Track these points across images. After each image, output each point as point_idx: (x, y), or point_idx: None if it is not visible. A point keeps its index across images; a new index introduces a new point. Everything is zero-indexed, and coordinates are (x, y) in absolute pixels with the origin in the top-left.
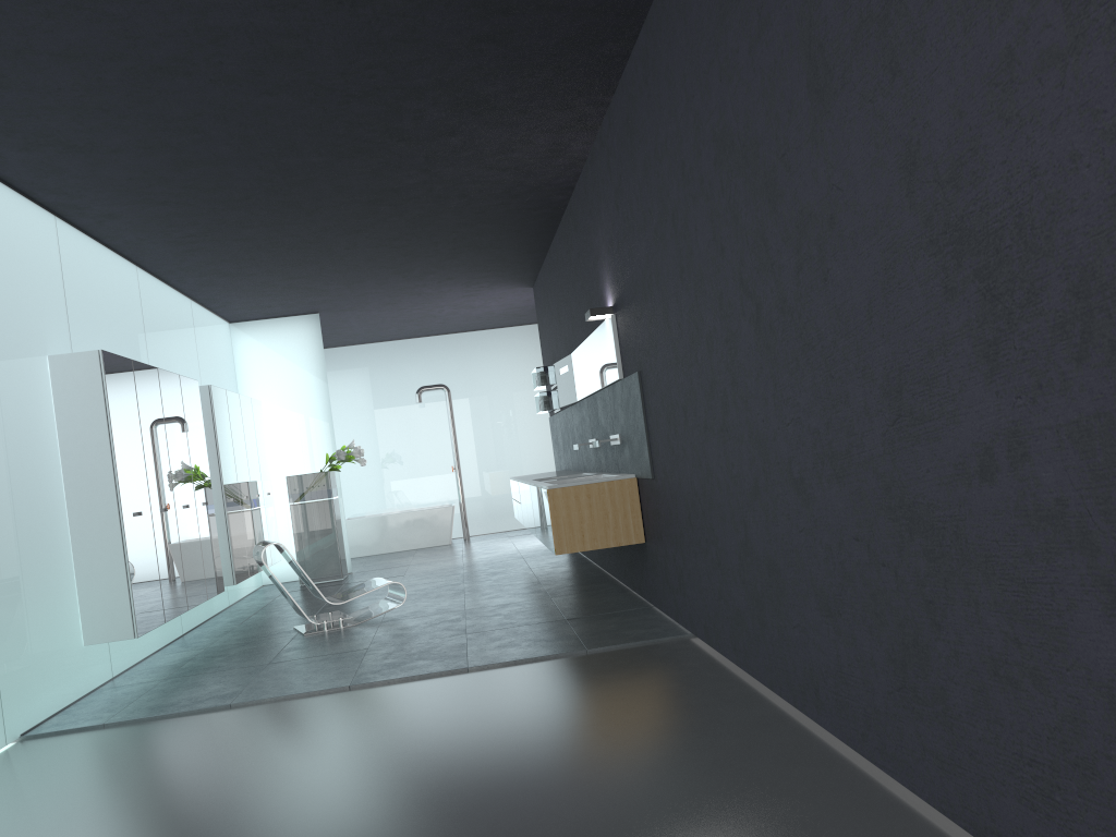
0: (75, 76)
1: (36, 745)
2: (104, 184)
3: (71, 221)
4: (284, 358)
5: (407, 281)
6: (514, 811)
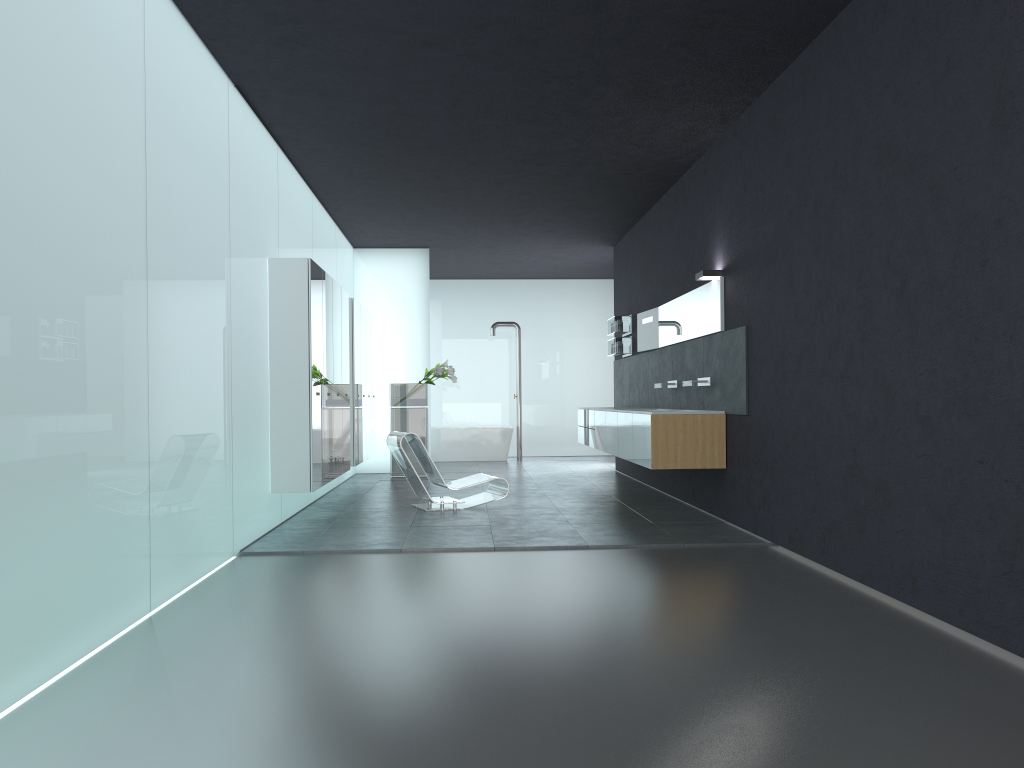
0: (361, 42)
1: (257, 559)
2: (329, 125)
3: (285, 151)
4: (396, 283)
5: (514, 229)
6: (689, 632)
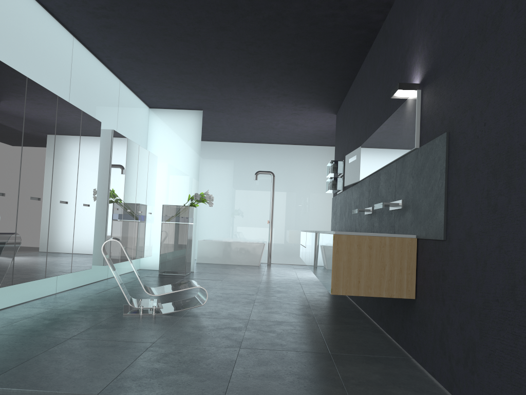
0: None
1: None
2: None
3: None
4: (177, 134)
5: (257, 92)
6: None
